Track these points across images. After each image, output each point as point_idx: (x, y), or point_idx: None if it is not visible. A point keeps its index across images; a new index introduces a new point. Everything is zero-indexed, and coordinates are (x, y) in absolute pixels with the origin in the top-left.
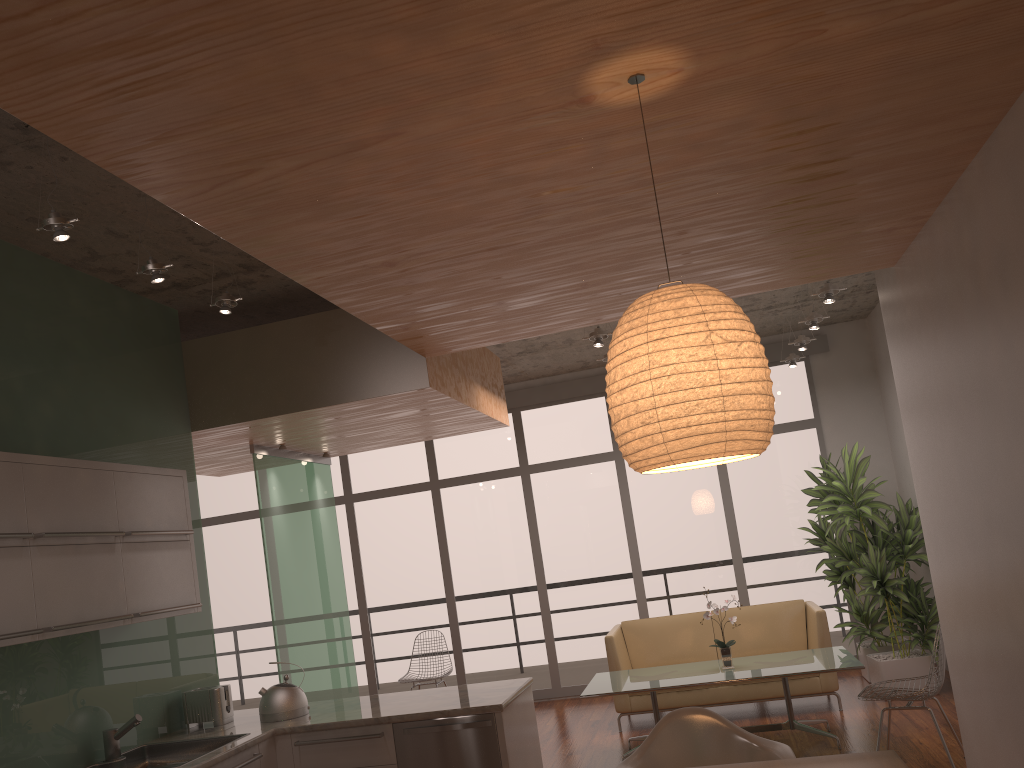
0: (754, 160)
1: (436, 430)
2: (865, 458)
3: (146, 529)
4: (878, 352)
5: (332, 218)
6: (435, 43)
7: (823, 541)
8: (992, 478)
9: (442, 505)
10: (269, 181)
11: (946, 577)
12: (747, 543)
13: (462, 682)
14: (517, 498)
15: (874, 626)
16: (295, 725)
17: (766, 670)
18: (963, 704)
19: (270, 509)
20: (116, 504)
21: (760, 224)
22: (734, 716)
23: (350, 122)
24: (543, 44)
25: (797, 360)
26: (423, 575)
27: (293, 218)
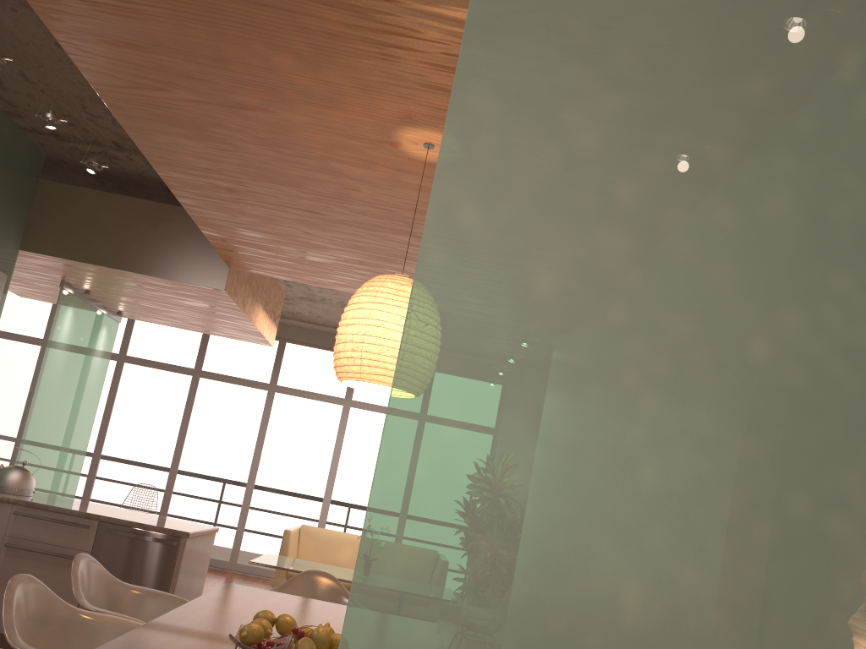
0: None
1: (216, 327)
2: None
3: None
4: None
5: (203, 142)
6: (313, 71)
7: None
8: None
9: (197, 391)
10: (170, 101)
11: None
12: None
13: None
14: (258, 407)
15: None
16: (19, 499)
17: None
18: None
19: (58, 336)
20: None
21: None
22: None
23: (241, 90)
24: (378, 101)
25: None
26: (160, 440)
27: (176, 131)
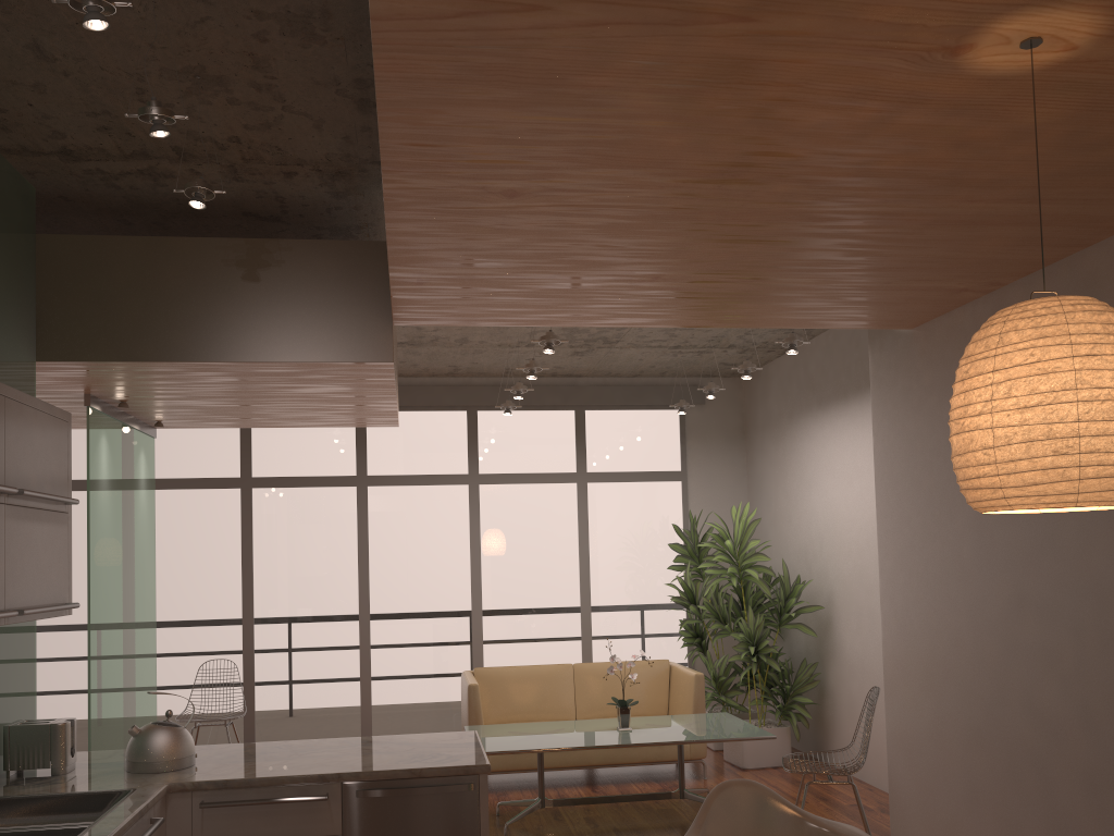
0: (978, 179)
1: (320, 417)
2: (756, 520)
3: (30, 489)
4: (754, 414)
5: (533, 111)
6: None
7: (686, 600)
8: (1041, 560)
9: (253, 508)
10: (533, 31)
11: (913, 653)
12: (598, 594)
13: (250, 725)
14: (348, 512)
15: (728, 693)
16: (199, 780)
17: (672, 734)
18: (905, 782)
19: (98, 484)
20: (4, 446)
21: (884, 253)
22: (594, 780)
23: None
24: None
25: (686, 408)
26: (216, 591)
27: (492, 95)
